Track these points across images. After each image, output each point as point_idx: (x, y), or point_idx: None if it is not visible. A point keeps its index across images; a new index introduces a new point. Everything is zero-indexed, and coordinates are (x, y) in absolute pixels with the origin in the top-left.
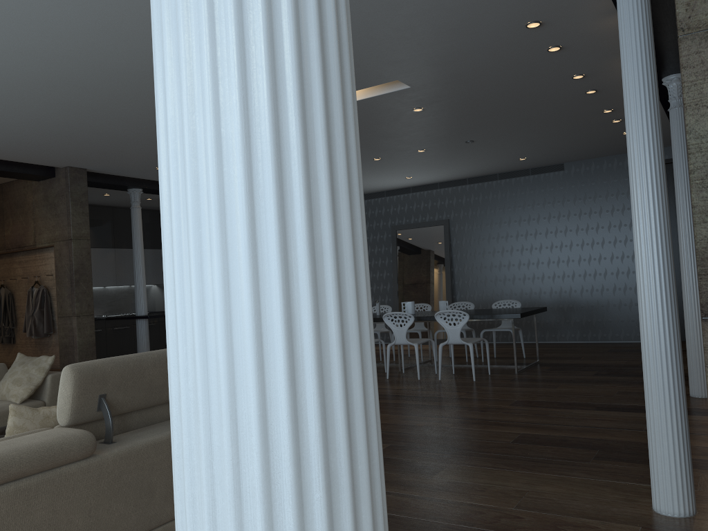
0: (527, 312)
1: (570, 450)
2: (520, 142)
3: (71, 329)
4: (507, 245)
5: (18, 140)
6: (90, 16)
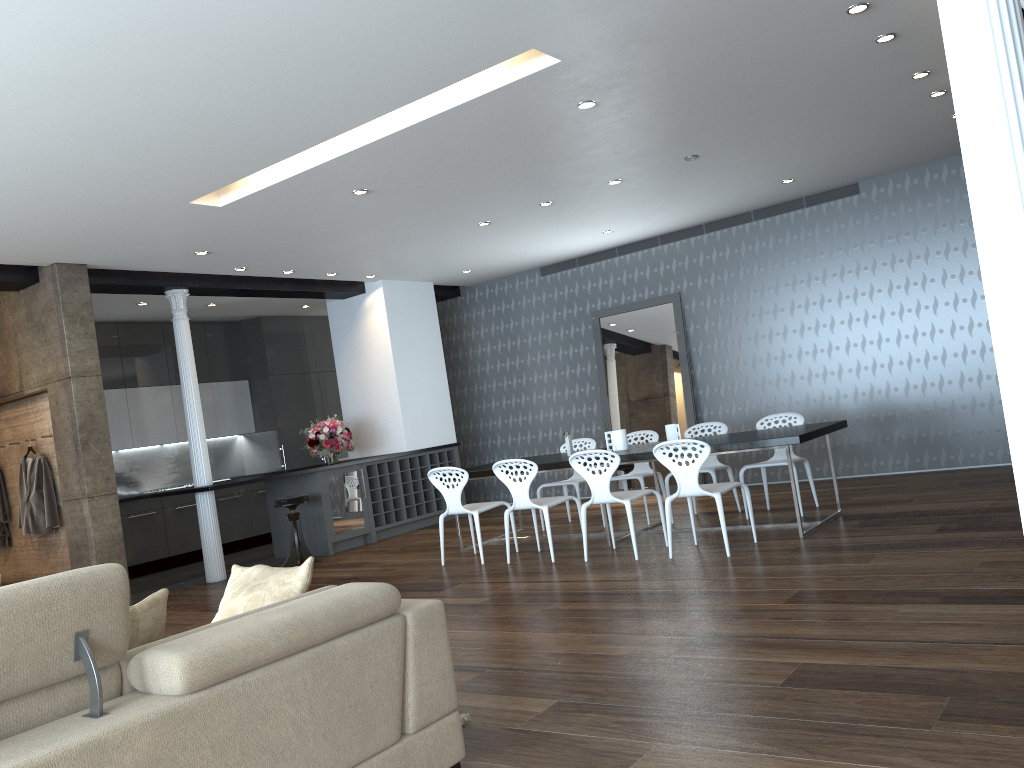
0: (811, 432)
1: (893, 699)
2: (778, 149)
3: (82, 519)
4: (778, 325)
5: None
6: None
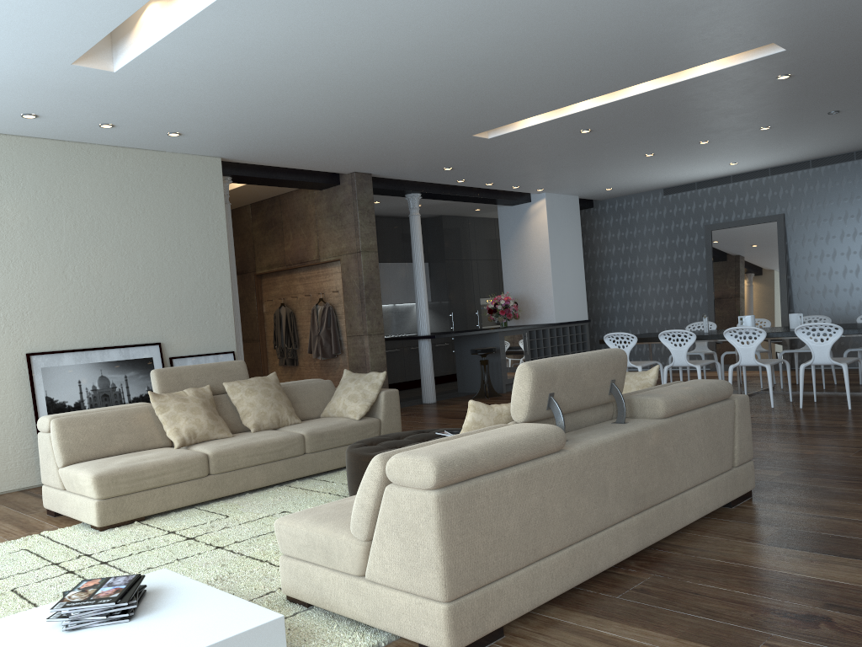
0: None
1: None
2: None
3: (362, 349)
4: None
5: (320, 145)
6: (462, 5)
